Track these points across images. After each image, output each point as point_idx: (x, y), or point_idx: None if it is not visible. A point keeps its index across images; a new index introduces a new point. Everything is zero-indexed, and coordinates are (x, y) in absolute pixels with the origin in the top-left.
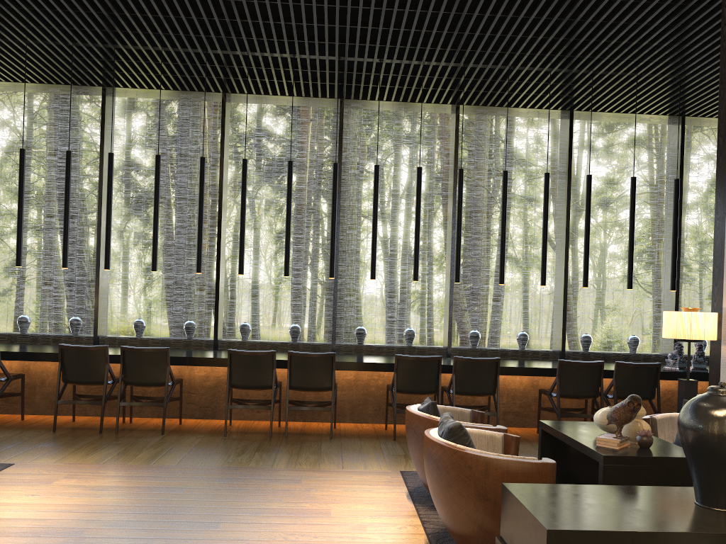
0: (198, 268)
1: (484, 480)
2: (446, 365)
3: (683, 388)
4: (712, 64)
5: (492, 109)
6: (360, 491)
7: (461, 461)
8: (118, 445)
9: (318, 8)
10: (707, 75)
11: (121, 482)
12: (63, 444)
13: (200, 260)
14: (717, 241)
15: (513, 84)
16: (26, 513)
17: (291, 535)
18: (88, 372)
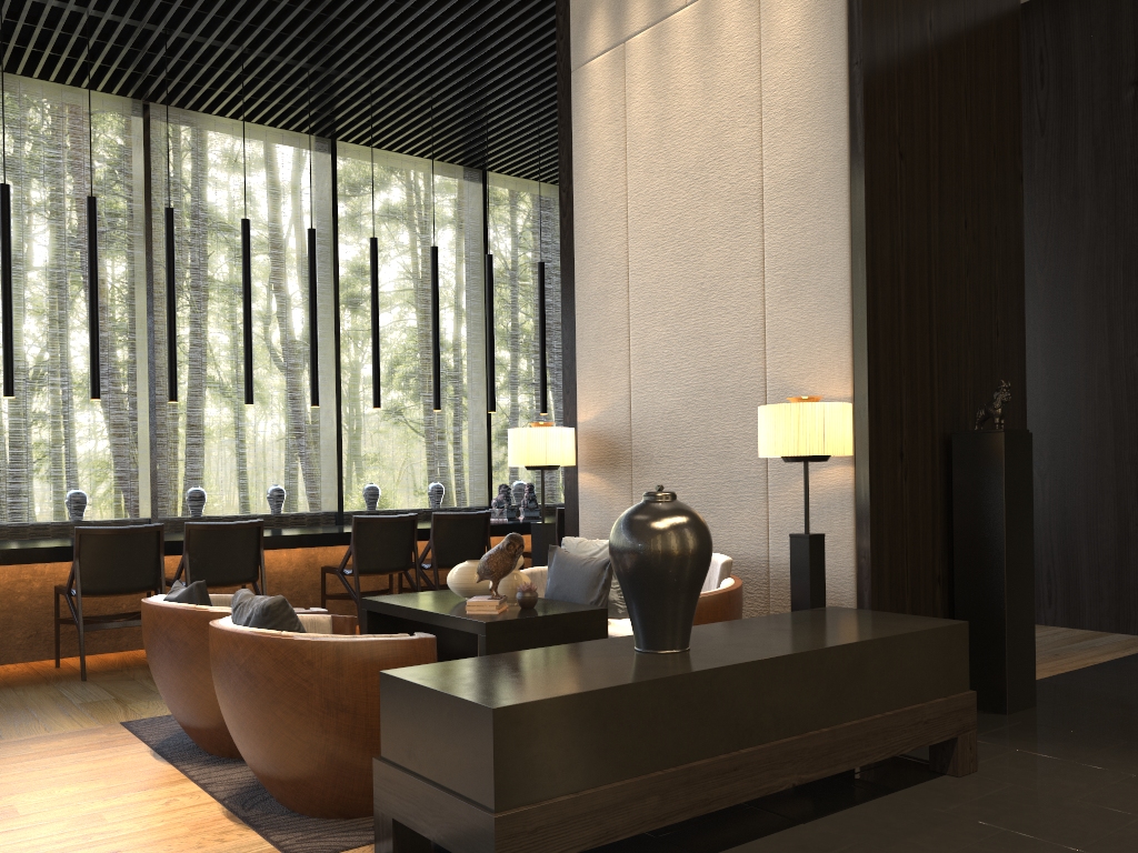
0: None
1: (336, 680)
2: (166, 542)
3: (538, 534)
4: (529, 98)
5: (207, 118)
6: (60, 766)
7: (295, 656)
8: None
9: None
10: (520, 114)
11: None
12: None
13: None
14: (566, 332)
15: (248, 80)
16: None
17: None
18: None
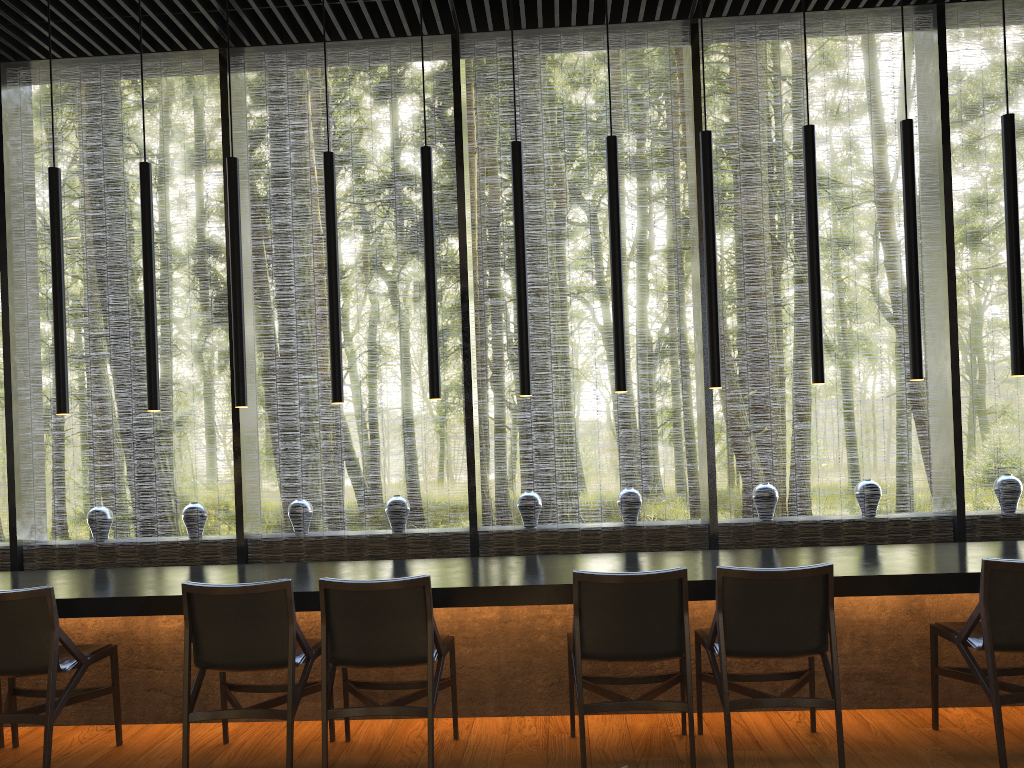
0: (151, 401)
1: None
2: (702, 582)
3: None
4: None
5: (767, 22)
6: None
7: None
8: None
9: None
10: None
11: None
12: None
13: (155, 382)
14: None
15: None
16: None
17: None
18: None
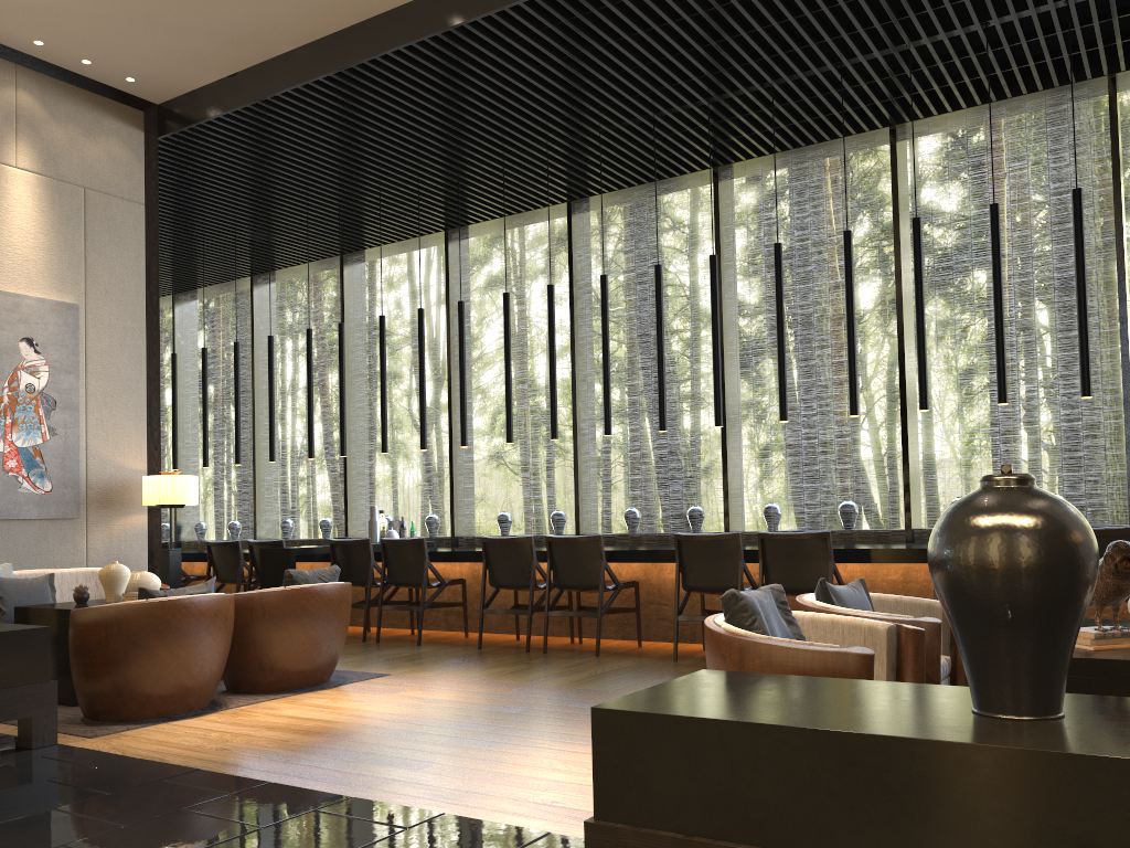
0: (661, 424)
1: None
2: None
3: None
4: None
5: None
6: None
7: (716, 648)
8: (524, 664)
9: (768, 0)
10: None
11: (465, 698)
12: (468, 660)
13: (663, 412)
14: None
15: None
16: (329, 715)
17: (563, 764)
18: (514, 573)
